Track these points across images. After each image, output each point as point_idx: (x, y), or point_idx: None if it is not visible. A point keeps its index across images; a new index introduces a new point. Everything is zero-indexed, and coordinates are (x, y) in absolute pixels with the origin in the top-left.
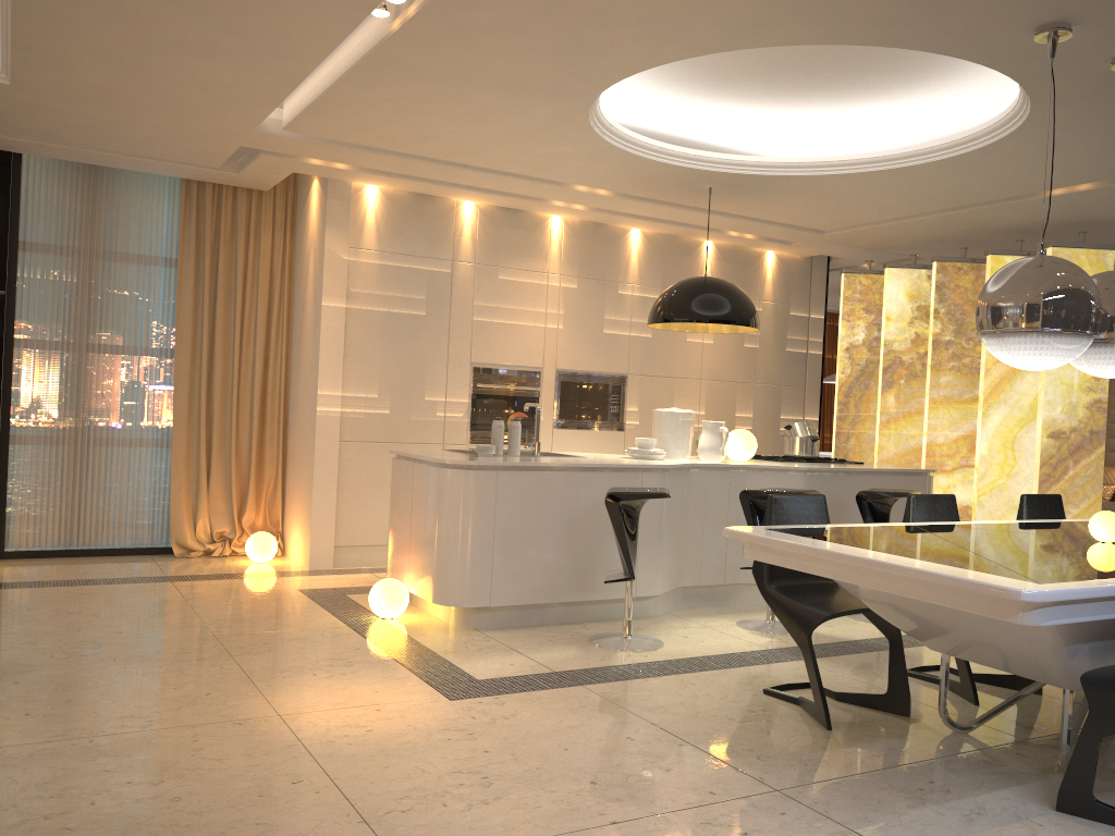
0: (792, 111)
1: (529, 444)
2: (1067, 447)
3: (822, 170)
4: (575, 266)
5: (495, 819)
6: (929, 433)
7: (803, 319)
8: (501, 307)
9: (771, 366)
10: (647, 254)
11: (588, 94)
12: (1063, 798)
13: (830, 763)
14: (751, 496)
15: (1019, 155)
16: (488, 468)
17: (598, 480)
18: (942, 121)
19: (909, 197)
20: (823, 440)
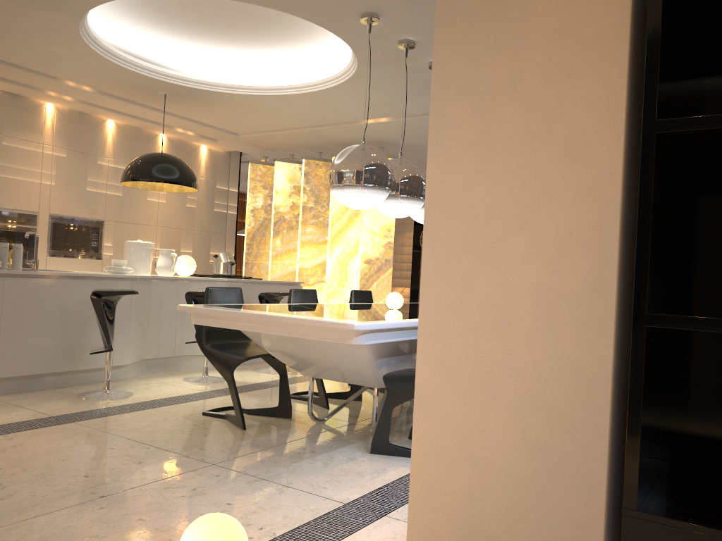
0: (220, 51)
1: (30, 261)
2: (374, 269)
3: (239, 91)
4: (65, 141)
5: (10, 507)
6: (300, 262)
7: (224, 191)
8: (4, 165)
9: (204, 220)
10: (119, 138)
11: (79, 9)
12: (374, 445)
13: (246, 446)
14: (193, 295)
15: (351, 95)
16: None
17: (84, 285)
18: (309, 71)
19: (290, 115)
20: (236, 273)
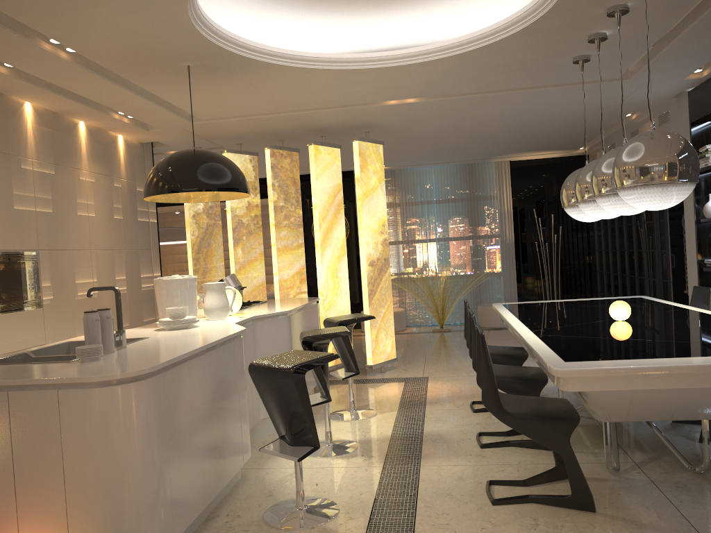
0: (270, 8)
1: (118, 335)
2: (377, 271)
3: (298, 63)
4: None
5: None
6: (279, 273)
7: None
8: None
9: (131, 234)
10: (40, 129)
11: None
12: None
13: None
14: (315, 342)
15: (435, 70)
16: (154, 373)
17: (217, 358)
18: (347, 40)
19: (313, 96)
20: None
